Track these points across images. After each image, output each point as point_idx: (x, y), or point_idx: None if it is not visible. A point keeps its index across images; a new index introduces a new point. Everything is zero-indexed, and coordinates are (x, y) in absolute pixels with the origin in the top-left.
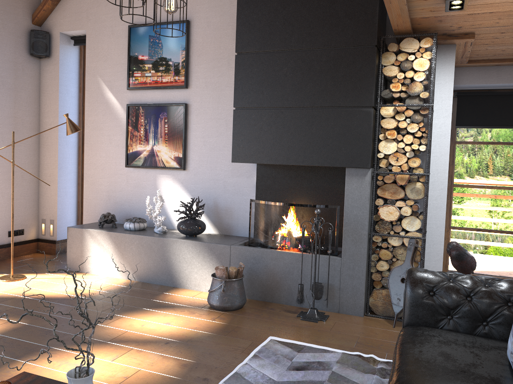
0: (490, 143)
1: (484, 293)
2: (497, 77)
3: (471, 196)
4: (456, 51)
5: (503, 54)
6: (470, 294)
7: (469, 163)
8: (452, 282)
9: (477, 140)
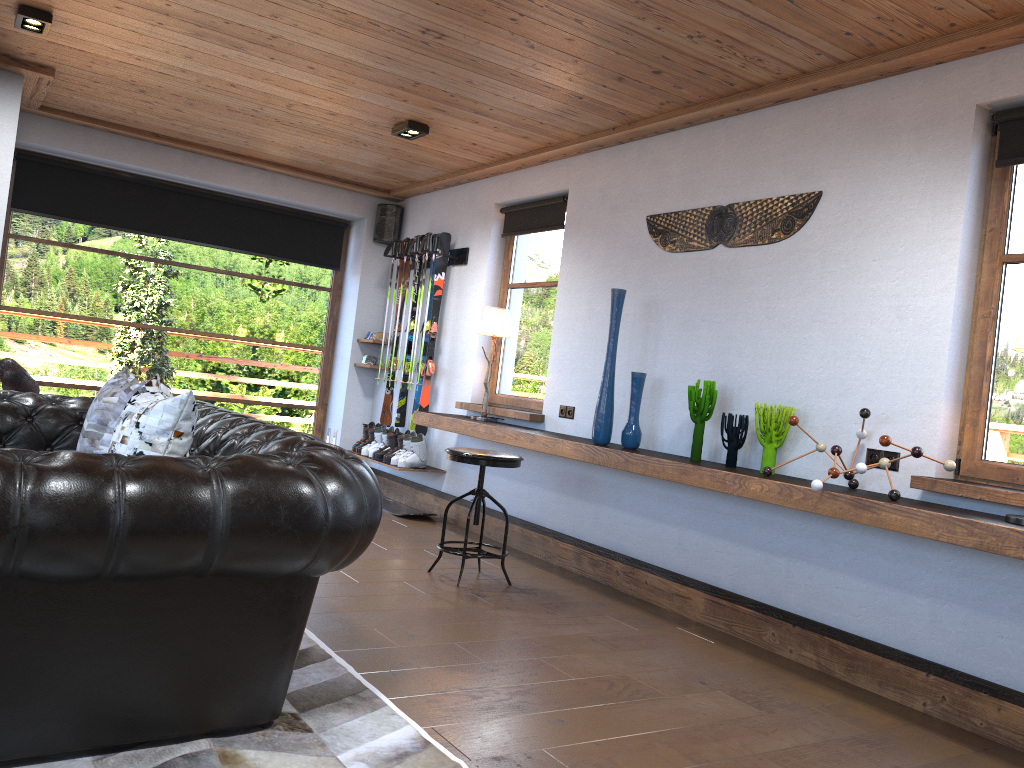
0: (68, 245)
1: (50, 411)
2: (84, 144)
3: (30, 327)
4: (24, 86)
5: (96, 112)
6: (32, 414)
7: (31, 274)
8: (7, 401)
9: (46, 237)
